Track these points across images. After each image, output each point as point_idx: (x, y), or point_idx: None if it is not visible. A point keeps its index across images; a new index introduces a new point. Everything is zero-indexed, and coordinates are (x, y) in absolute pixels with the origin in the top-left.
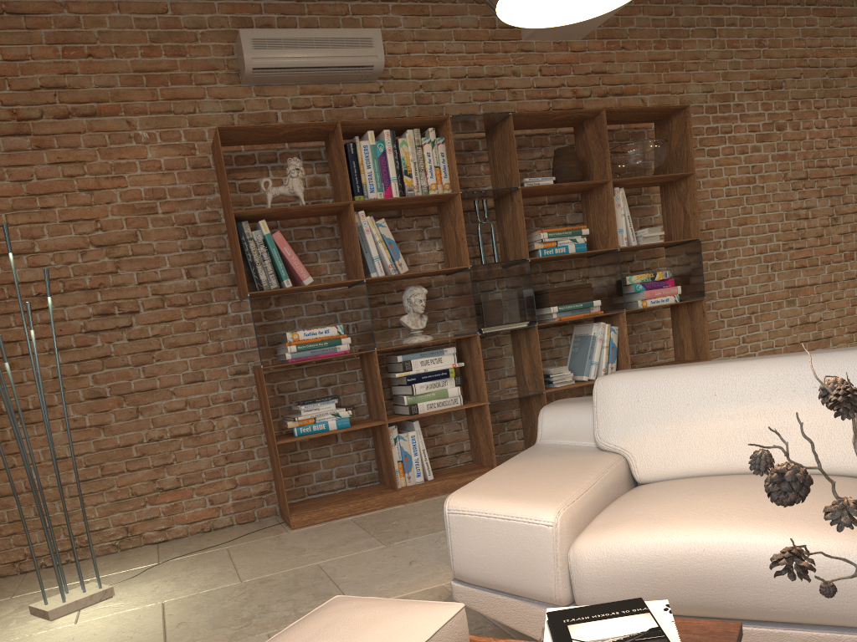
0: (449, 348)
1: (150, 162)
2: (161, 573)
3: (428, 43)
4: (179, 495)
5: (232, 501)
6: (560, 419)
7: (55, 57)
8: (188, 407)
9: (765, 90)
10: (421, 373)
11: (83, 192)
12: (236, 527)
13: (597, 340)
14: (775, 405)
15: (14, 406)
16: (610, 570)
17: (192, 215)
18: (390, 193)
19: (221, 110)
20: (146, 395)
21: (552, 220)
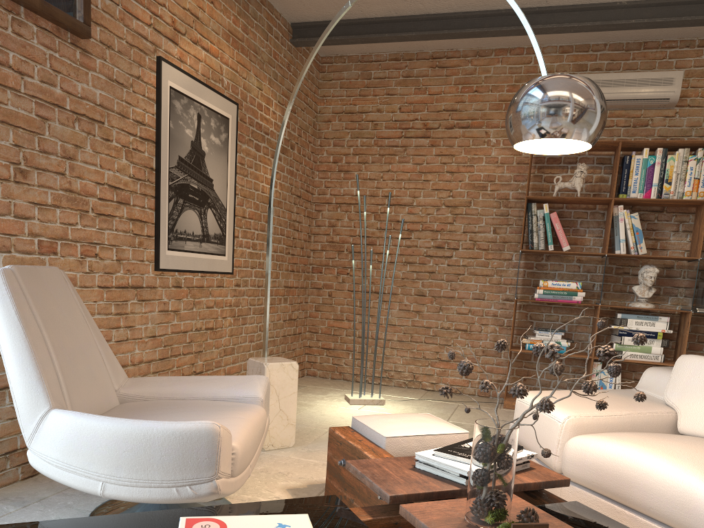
0: (664, 317)
1: (491, 158)
2: (415, 403)
3: None
4: (448, 366)
5: (478, 380)
6: (654, 377)
7: (456, 92)
8: (469, 314)
9: None
10: (632, 330)
11: (448, 173)
12: (475, 396)
13: None
14: None
15: (378, 289)
16: (579, 457)
17: (507, 193)
18: (649, 194)
19: None
20: (447, 300)
21: None
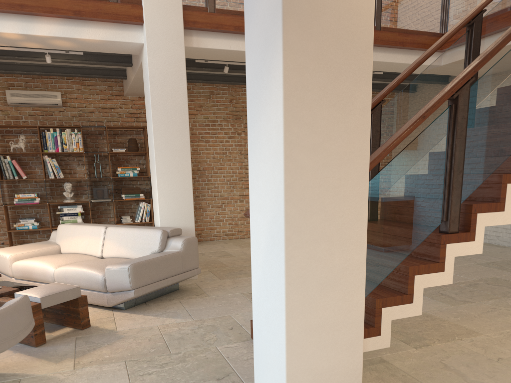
0: (79, 205)
1: None
2: None
3: (84, 95)
4: None
5: None
6: (55, 234)
7: None
8: None
9: (232, 119)
10: (67, 213)
11: None
12: None
13: (141, 208)
14: (86, 237)
15: None
16: (16, 269)
17: None
18: (58, 150)
19: (0, 114)
20: None
21: (134, 161)
